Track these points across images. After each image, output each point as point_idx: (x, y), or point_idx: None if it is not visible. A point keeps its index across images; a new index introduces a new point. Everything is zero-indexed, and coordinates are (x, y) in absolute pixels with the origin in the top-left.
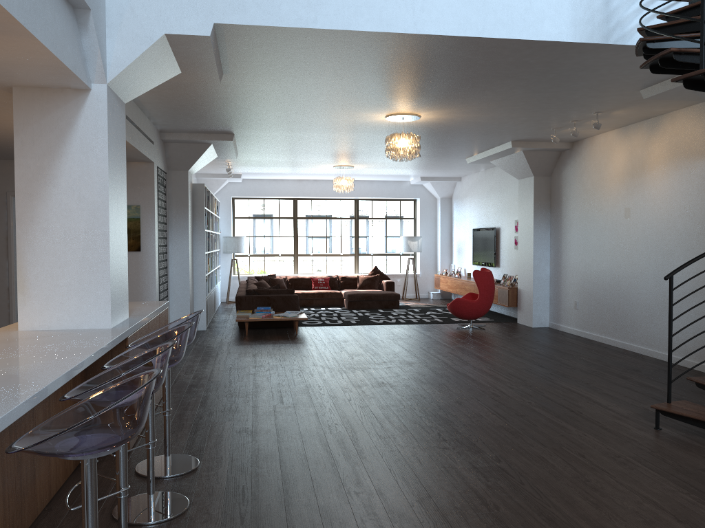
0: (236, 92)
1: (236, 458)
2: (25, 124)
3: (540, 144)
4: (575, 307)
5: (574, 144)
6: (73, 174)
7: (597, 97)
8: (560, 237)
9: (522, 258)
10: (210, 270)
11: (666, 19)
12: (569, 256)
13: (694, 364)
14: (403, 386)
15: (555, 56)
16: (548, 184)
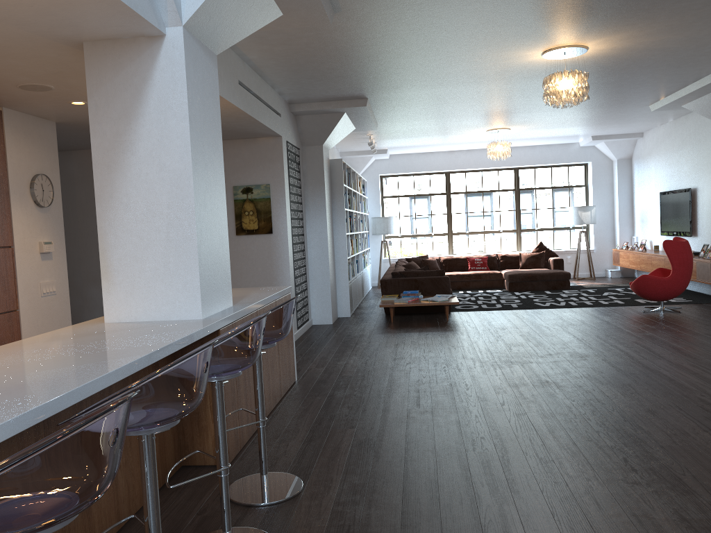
0: (356, 39)
1: (349, 482)
2: (98, 85)
3: None
4: None
5: None
6: (151, 139)
7: None
8: None
9: None
10: (354, 253)
11: None
12: None
13: None
14: (574, 387)
15: None
16: None
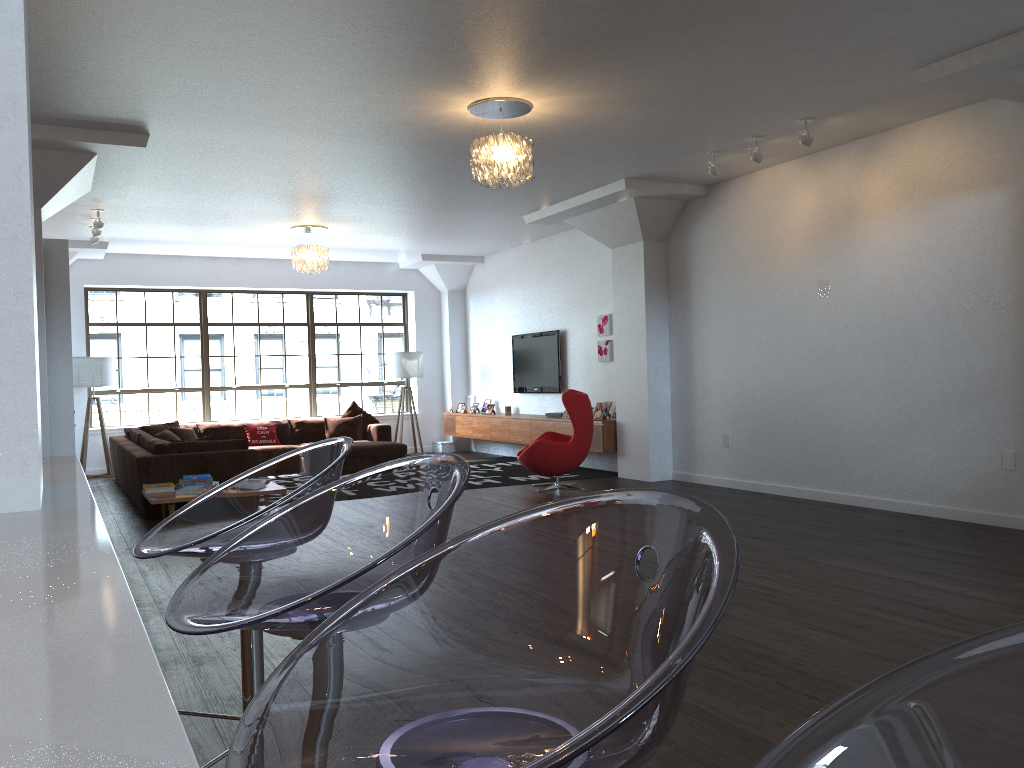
0: (222, 4)
1: None
2: None
3: (665, 186)
4: (726, 444)
5: (712, 188)
6: None
7: (841, 81)
8: (689, 336)
9: (625, 373)
10: None
11: None
12: (708, 365)
13: (969, 513)
14: None
15: None
16: (663, 254)
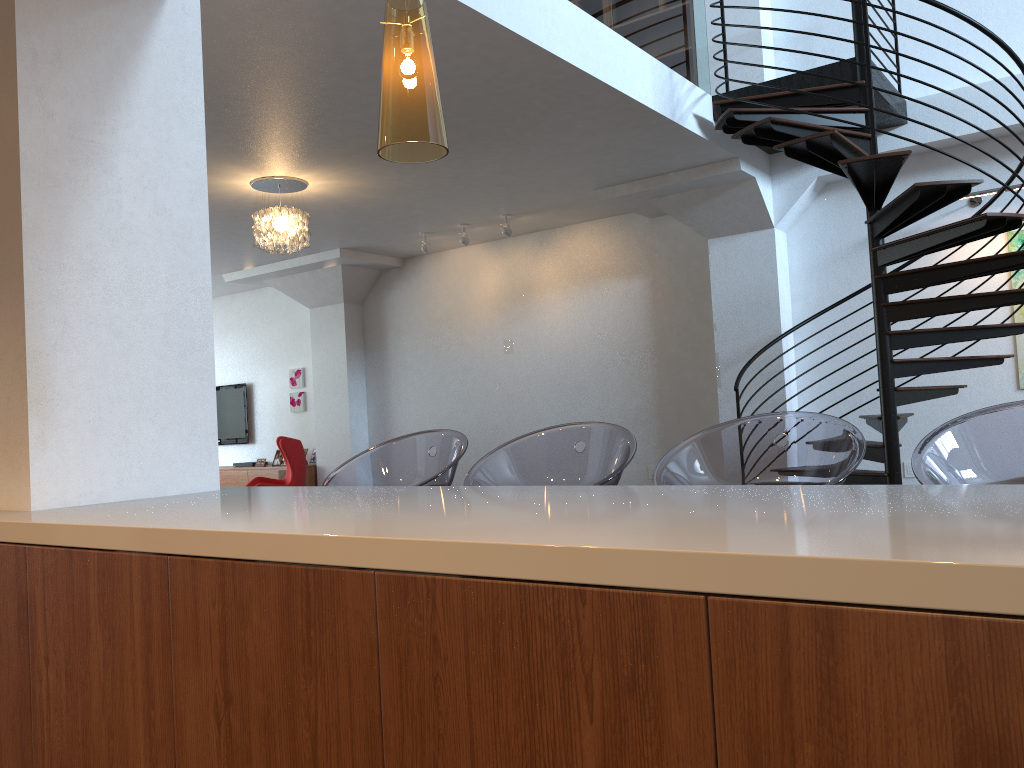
0: None
1: None
2: (43, 16)
3: (371, 257)
4: None
5: (407, 260)
6: (143, 153)
7: (545, 192)
8: (386, 387)
9: (326, 421)
10: None
11: (720, 107)
12: (406, 411)
13: None
14: None
15: (608, 125)
16: (360, 315)
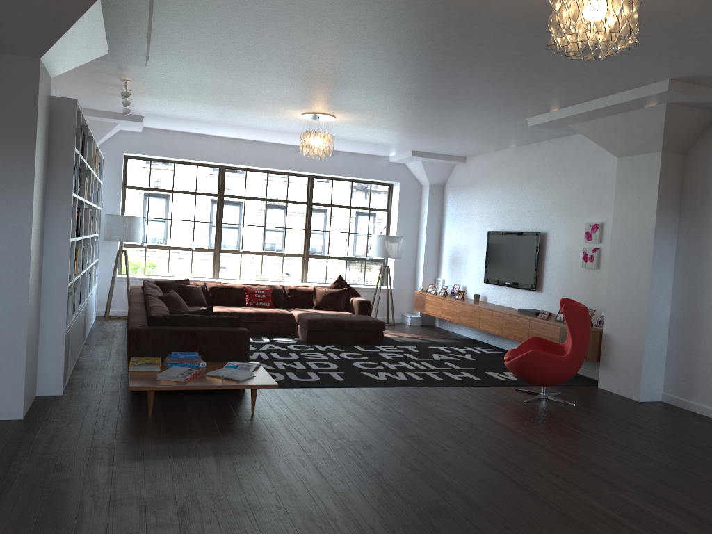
0: None
1: None
2: None
3: (710, 92)
4: None
5: None
6: None
7: None
8: (703, 256)
9: (620, 286)
10: (79, 272)
11: None
12: None
13: None
14: None
15: None
16: (680, 167)
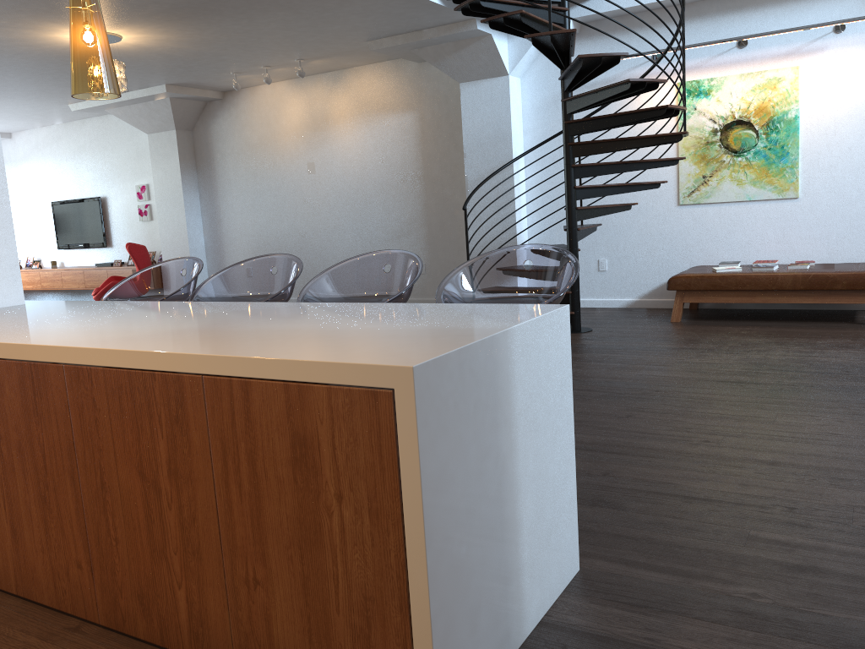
0: None
1: None
2: None
3: (194, 91)
4: None
5: (227, 94)
6: None
7: (326, 43)
8: (216, 200)
9: (168, 229)
10: None
11: None
12: (233, 221)
13: None
14: None
15: None
16: (191, 140)
